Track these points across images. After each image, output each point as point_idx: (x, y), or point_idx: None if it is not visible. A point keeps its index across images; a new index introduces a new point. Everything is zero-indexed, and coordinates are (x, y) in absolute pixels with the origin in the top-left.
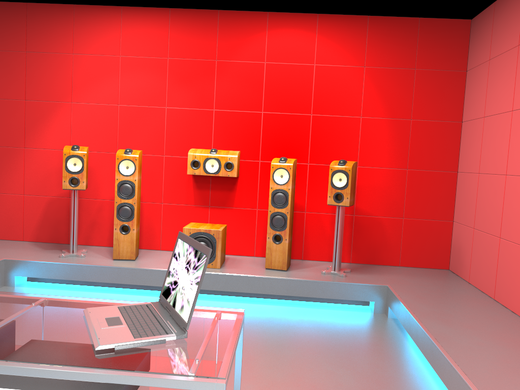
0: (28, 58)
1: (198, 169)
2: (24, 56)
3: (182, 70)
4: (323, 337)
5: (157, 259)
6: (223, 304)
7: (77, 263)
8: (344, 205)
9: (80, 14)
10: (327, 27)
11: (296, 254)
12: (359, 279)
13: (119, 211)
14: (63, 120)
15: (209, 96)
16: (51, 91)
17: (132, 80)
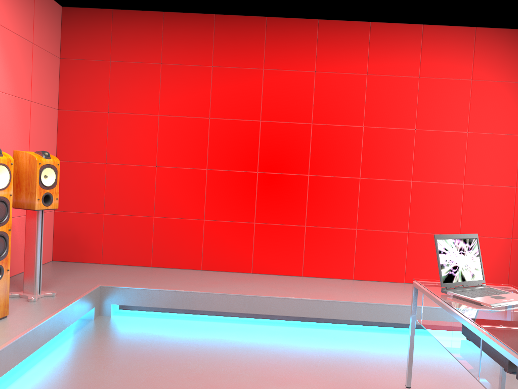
0: None
1: None
2: None
3: None
4: (159, 348)
5: None
6: None
7: None
8: (54, 208)
9: None
10: None
11: None
12: (71, 291)
13: None
14: None
15: None
16: None
17: None
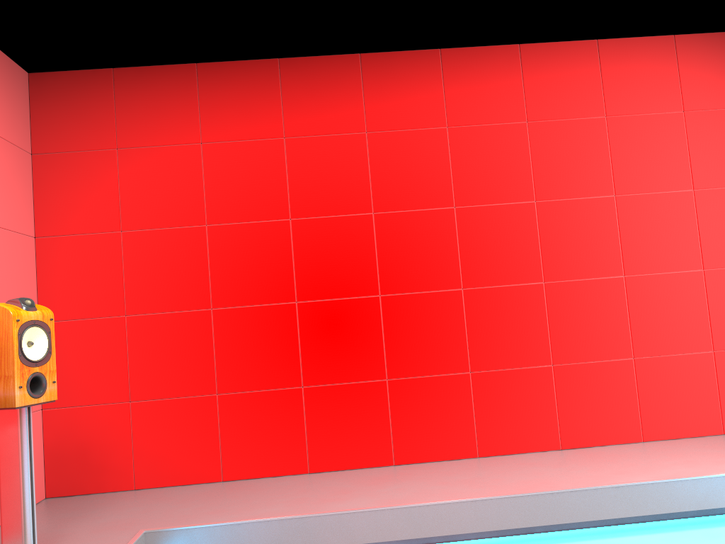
0: None
1: None
2: None
3: None
4: None
5: None
6: None
7: None
8: (50, 399)
9: None
10: None
11: None
12: None
13: None
14: None
15: None
16: None
17: None
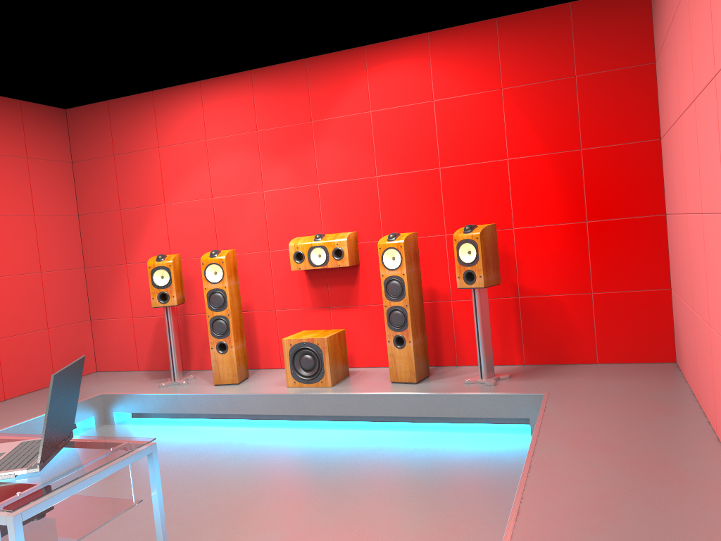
0: (116, 161)
1: (303, 262)
2: (113, 160)
3: (275, 142)
4: (427, 471)
5: (266, 381)
6: (331, 433)
7: (171, 392)
8: (478, 286)
9: (160, 100)
10: (443, 47)
11: (448, 359)
12: (510, 388)
13: (213, 326)
14: (159, 225)
15: (310, 167)
16: (143, 195)
17: (223, 166)
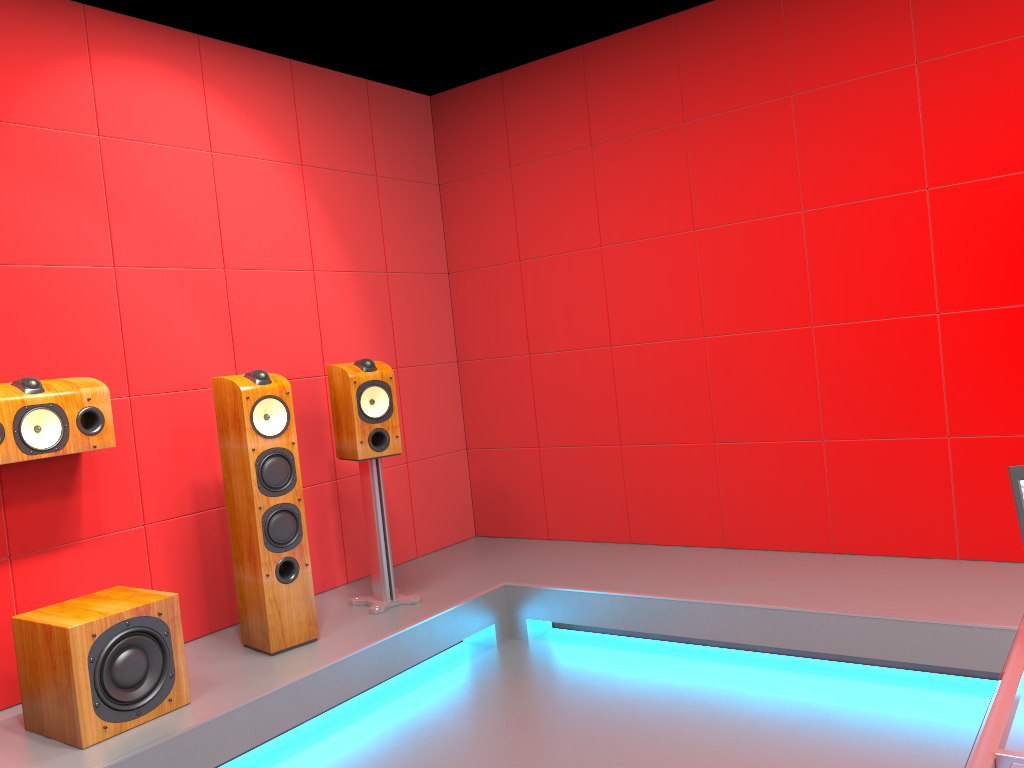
0: None
1: (1, 446)
2: None
3: None
4: (561, 711)
5: None
6: None
7: None
8: (393, 453)
9: None
10: (222, 70)
11: None
12: (448, 594)
13: None
14: None
15: None
16: None
17: None
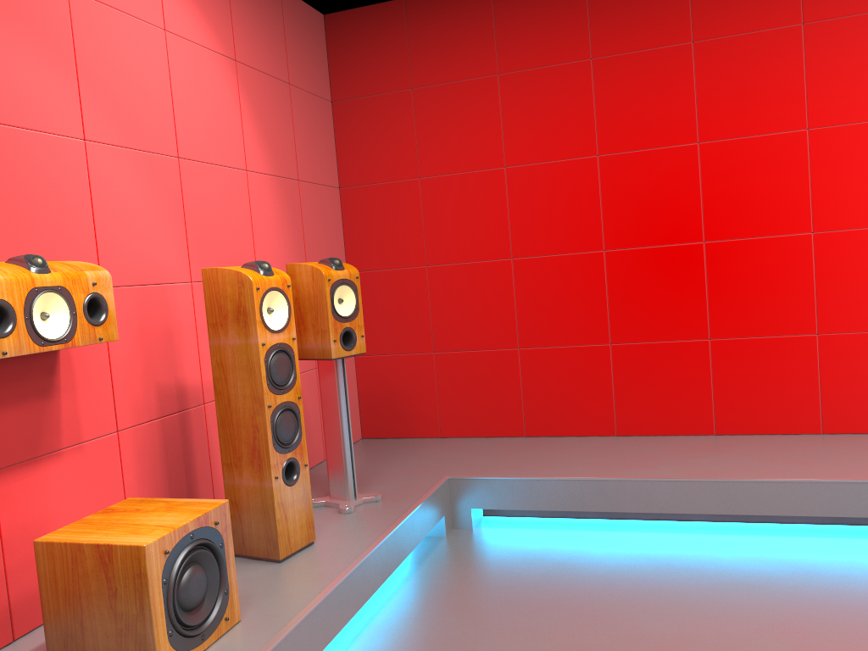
0: None
1: (13, 335)
2: None
3: None
4: (573, 588)
5: None
6: None
7: None
8: (360, 352)
9: None
10: None
11: None
12: (403, 490)
13: None
14: None
15: None
16: None
17: None
